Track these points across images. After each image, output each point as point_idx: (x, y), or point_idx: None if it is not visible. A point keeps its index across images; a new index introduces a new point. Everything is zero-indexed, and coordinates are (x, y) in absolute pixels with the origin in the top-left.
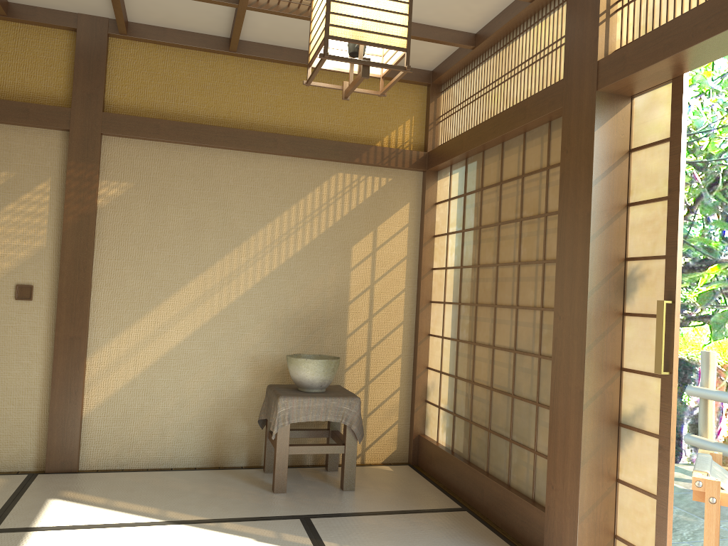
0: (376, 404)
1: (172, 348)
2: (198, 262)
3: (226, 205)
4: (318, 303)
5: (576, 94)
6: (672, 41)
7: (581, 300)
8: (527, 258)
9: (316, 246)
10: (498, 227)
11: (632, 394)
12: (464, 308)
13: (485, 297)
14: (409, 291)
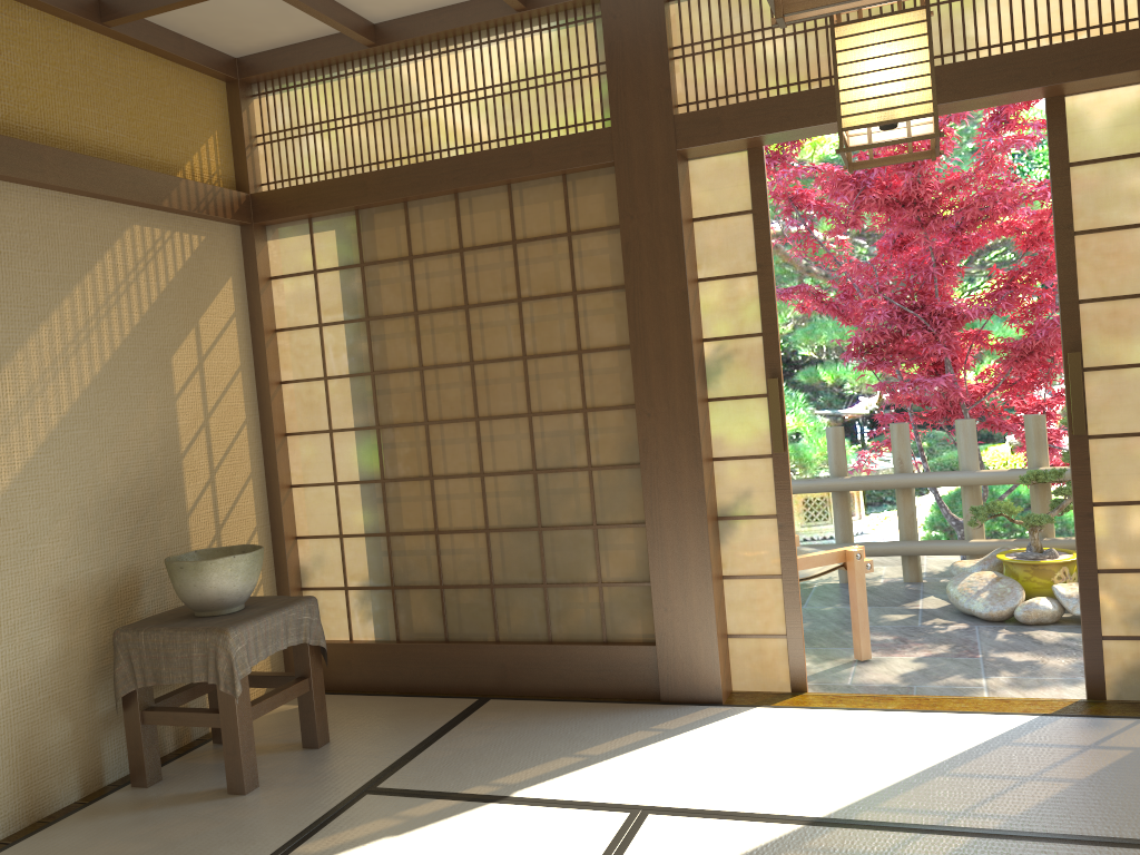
0: None
1: None
2: None
3: None
4: (141, 465)
5: (640, 149)
6: (790, 115)
7: (685, 390)
8: (541, 350)
9: (123, 361)
10: (467, 311)
11: (731, 482)
12: (393, 432)
13: (449, 410)
14: (252, 423)
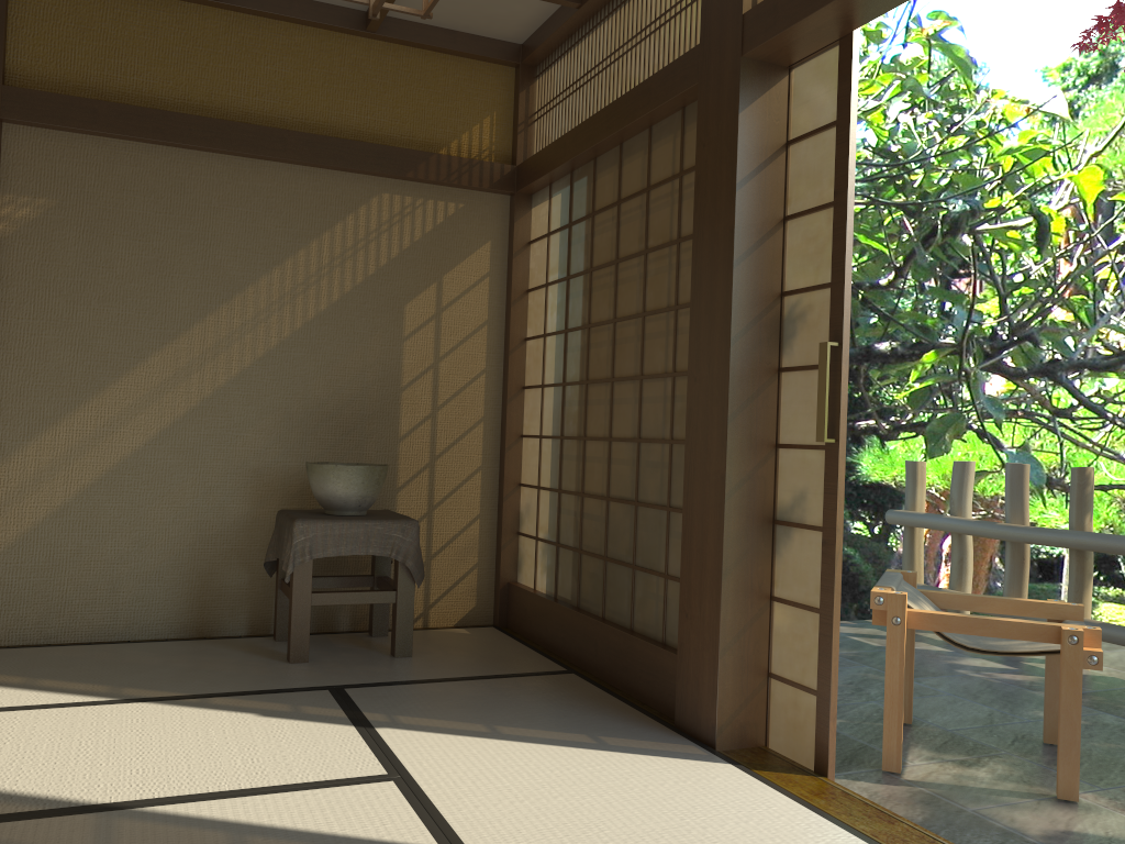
0: (445, 539)
1: (125, 456)
2: (165, 325)
3: (208, 237)
4: (355, 390)
5: (716, 63)
6: None
7: (722, 350)
8: (654, 306)
9: (350, 303)
10: (616, 266)
11: (790, 477)
12: (570, 389)
13: (599, 369)
14: (492, 373)
